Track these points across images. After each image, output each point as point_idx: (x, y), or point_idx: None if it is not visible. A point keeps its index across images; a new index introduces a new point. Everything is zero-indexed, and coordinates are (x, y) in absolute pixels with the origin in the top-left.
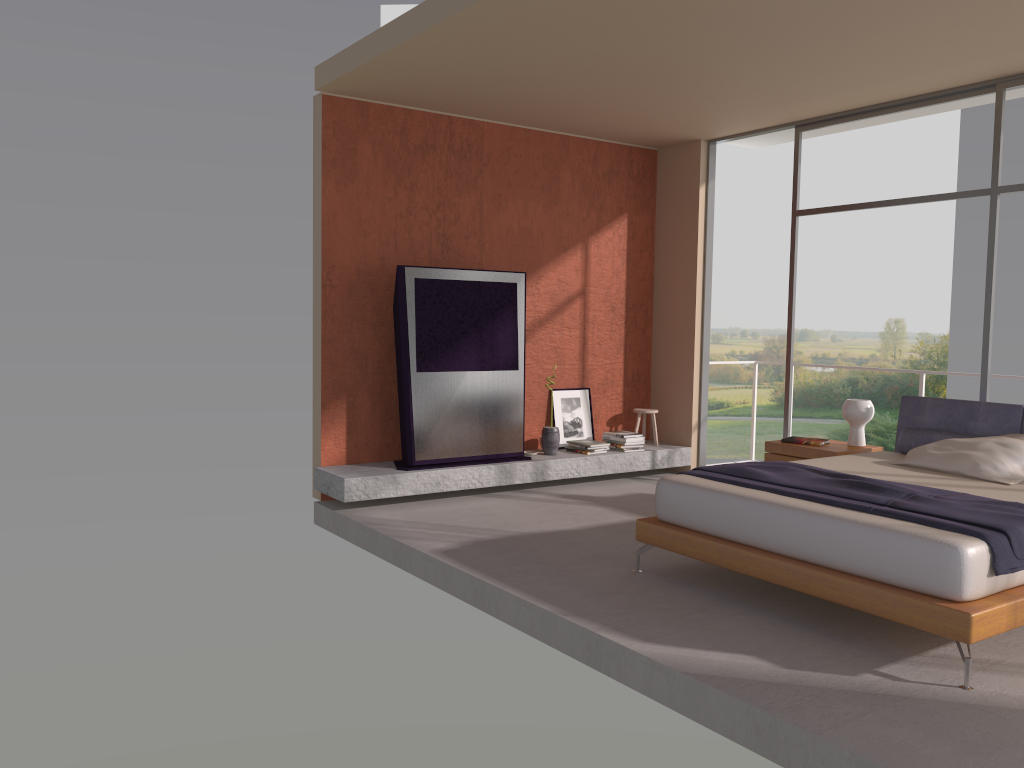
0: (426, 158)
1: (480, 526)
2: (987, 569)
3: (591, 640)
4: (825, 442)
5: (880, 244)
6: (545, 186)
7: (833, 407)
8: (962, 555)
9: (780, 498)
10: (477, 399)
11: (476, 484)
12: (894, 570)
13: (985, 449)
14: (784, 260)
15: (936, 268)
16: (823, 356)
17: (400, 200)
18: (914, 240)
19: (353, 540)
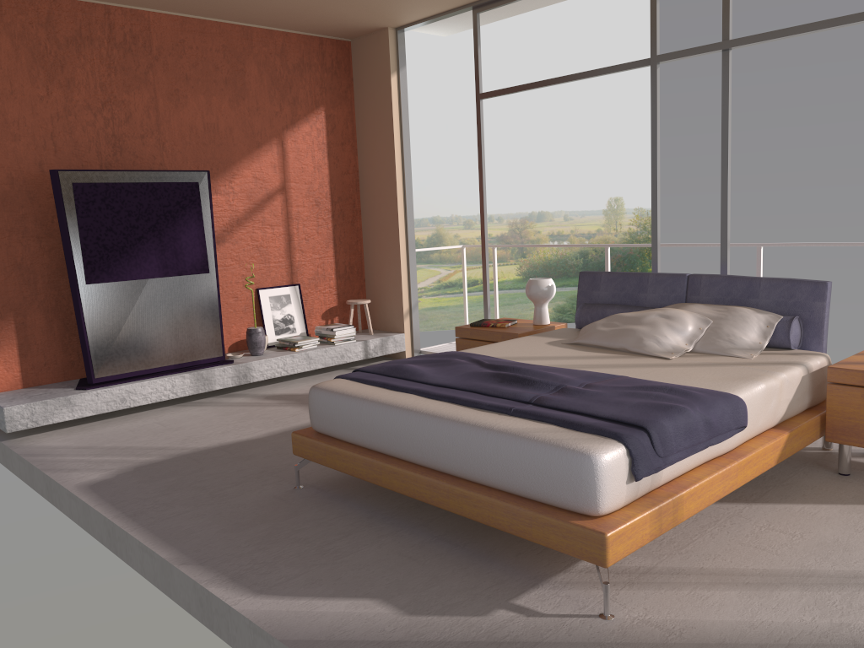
0: (82, 52)
1: (155, 445)
2: (626, 475)
3: (202, 596)
4: (512, 323)
5: (599, 134)
6: (229, 80)
7: (569, 277)
8: (596, 464)
9: (423, 403)
10: (164, 307)
11: (170, 395)
12: (530, 483)
13: (649, 323)
14: (520, 152)
15: (646, 152)
16: (558, 234)
17: (55, 99)
18: (627, 129)
19: (18, 473)
